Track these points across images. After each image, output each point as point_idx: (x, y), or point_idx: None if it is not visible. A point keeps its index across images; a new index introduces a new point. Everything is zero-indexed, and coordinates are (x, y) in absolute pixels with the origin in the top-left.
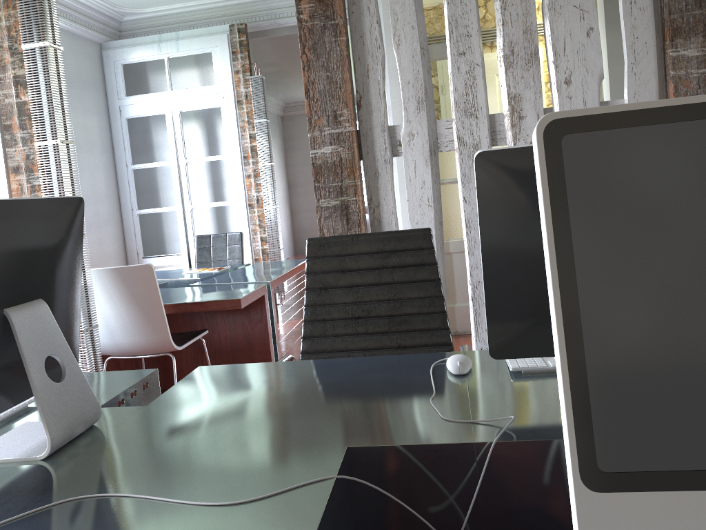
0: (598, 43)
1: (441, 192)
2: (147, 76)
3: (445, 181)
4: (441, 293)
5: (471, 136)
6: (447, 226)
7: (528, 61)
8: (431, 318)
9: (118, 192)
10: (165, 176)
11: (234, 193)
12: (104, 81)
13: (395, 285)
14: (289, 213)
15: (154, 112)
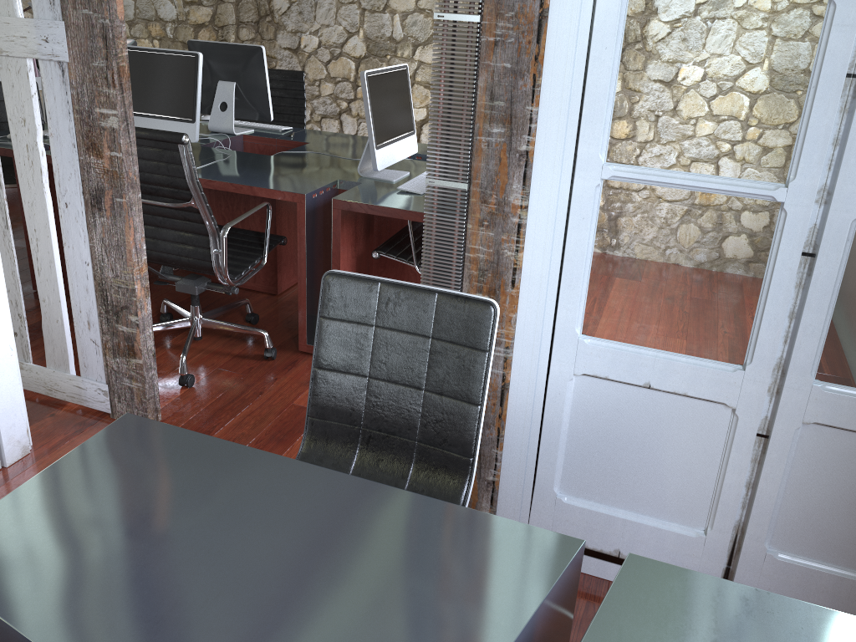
0: None
1: None
2: None
3: None
4: None
5: None
6: None
7: None
8: None
9: None
10: None
11: None
12: None
13: None
14: None
15: None
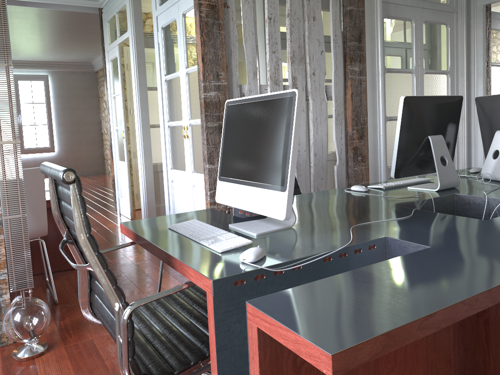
0: (324, 58)
1: (153, 133)
2: None
3: (156, 126)
4: None
5: None
6: (156, 154)
7: (299, 61)
8: None
9: None
10: None
11: None
12: None
13: None
14: None
15: None
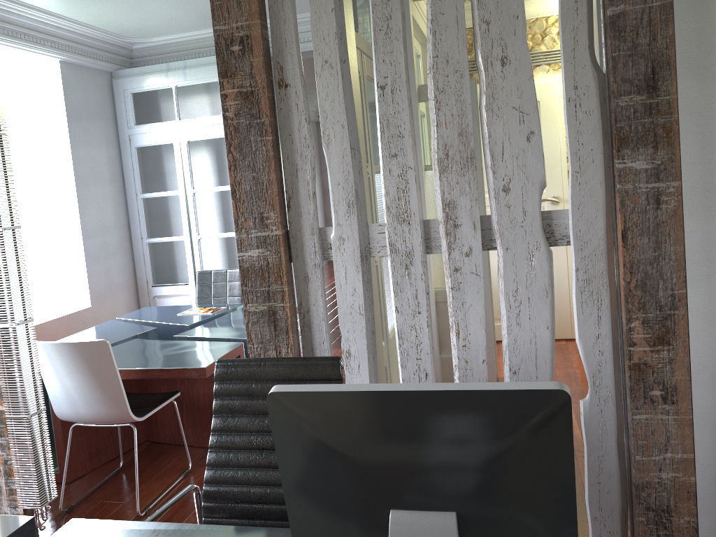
0: (539, 149)
1: None
2: (159, 103)
3: None
4: None
5: (403, 243)
6: None
7: (464, 166)
8: None
9: (128, 220)
10: (176, 203)
11: None
12: (114, 109)
13: None
14: (324, 220)
15: (163, 142)
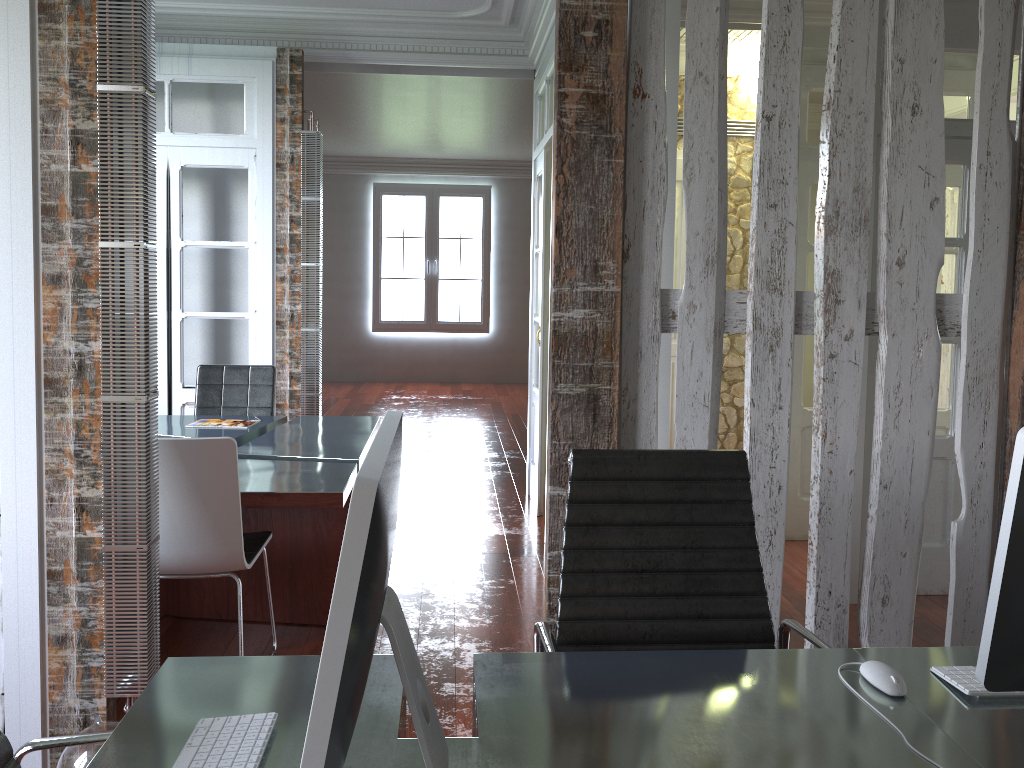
0: (942, 219)
1: None
2: None
3: None
4: (756, 544)
5: (771, 317)
6: None
7: (855, 229)
8: (743, 578)
9: None
10: None
11: (256, 302)
12: None
13: (693, 527)
14: None
15: None
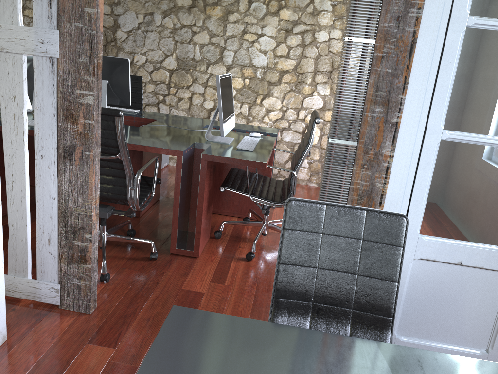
0: None
1: None
2: None
3: None
4: None
5: None
6: None
7: None
8: None
9: None
10: None
11: None
12: None
13: None
14: None
15: None
